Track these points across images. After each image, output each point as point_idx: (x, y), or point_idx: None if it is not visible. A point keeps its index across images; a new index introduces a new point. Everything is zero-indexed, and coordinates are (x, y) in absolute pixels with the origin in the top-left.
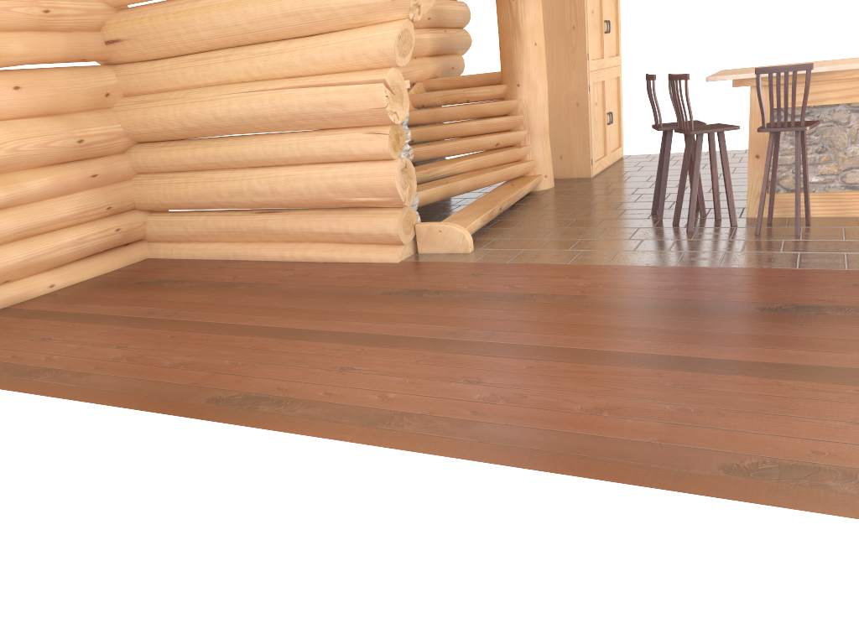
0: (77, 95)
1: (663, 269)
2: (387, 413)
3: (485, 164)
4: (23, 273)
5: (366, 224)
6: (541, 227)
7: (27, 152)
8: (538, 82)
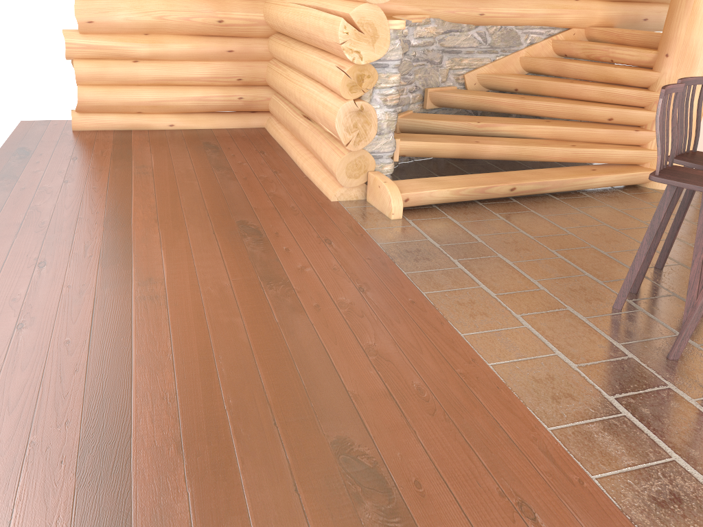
0: None
1: (440, 331)
2: None
3: (573, 137)
4: (152, 110)
5: (327, 155)
6: (516, 225)
7: (171, 21)
8: (697, 57)
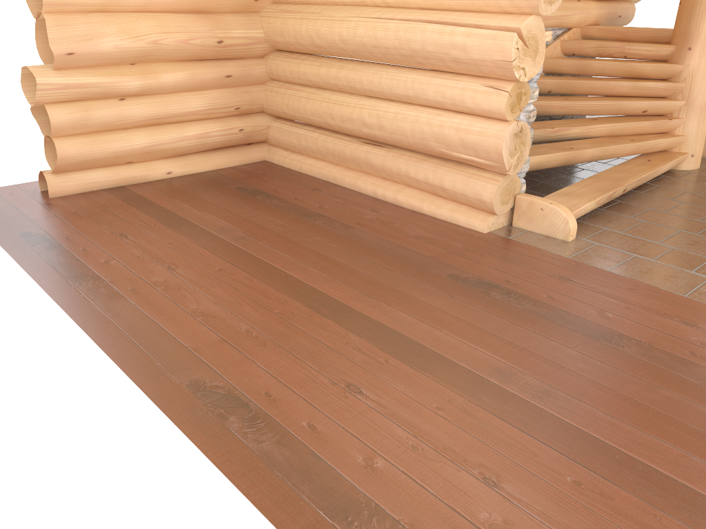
0: None
1: None
2: (358, 499)
3: (623, 132)
4: (145, 157)
5: (462, 183)
6: (666, 225)
7: (166, 46)
8: None
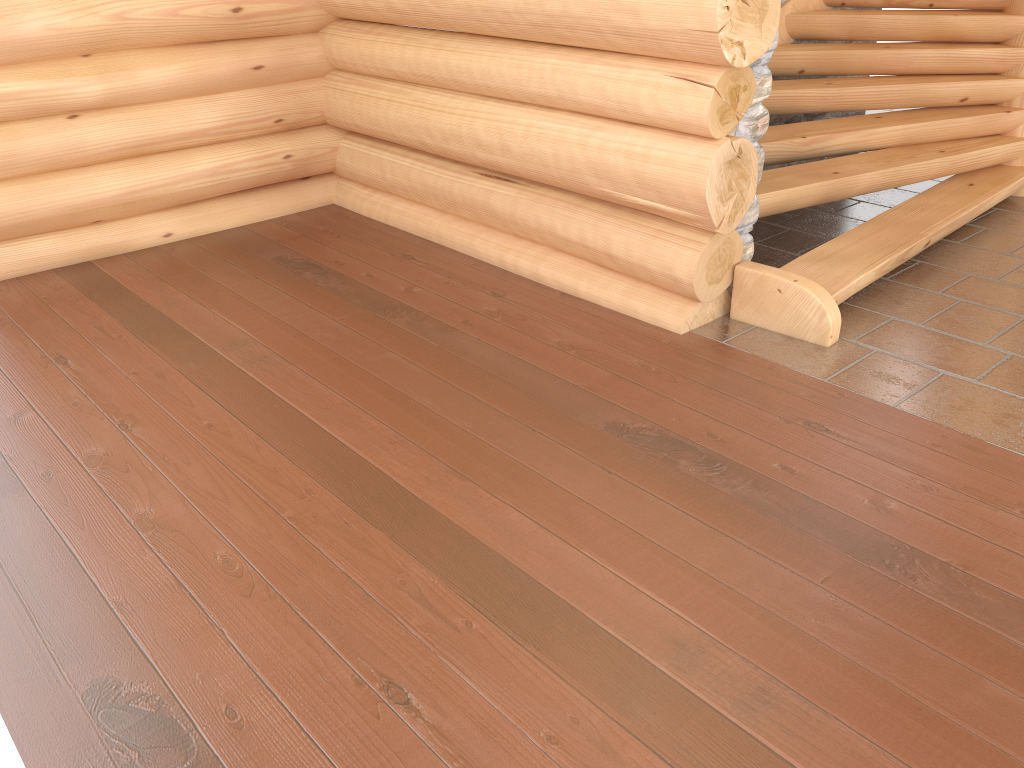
0: None
1: None
2: None
3: (927, 137)
4: (123, 212)
5: (641, 247)
6: (999, 308)
7: (141, 21)
8: None
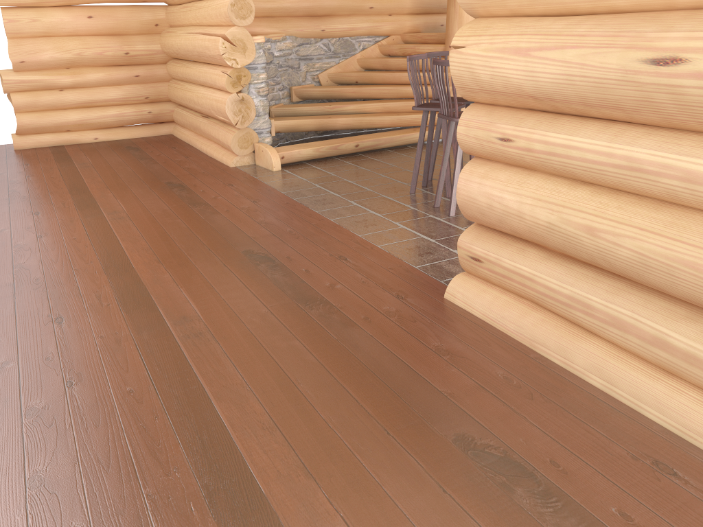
0: (133, 24)
1: (304, 211)
2: None
3: (398, 109)
4: (79, 128)
5: (224, 136)
6: (359, 166)
7: (87, 56)
8: None
